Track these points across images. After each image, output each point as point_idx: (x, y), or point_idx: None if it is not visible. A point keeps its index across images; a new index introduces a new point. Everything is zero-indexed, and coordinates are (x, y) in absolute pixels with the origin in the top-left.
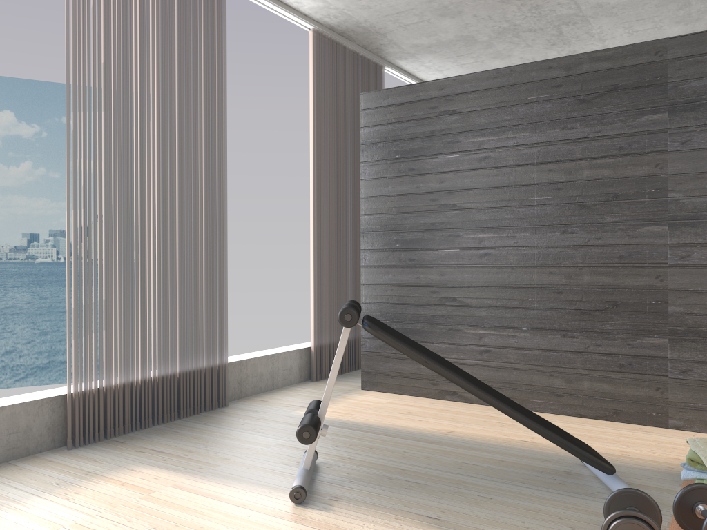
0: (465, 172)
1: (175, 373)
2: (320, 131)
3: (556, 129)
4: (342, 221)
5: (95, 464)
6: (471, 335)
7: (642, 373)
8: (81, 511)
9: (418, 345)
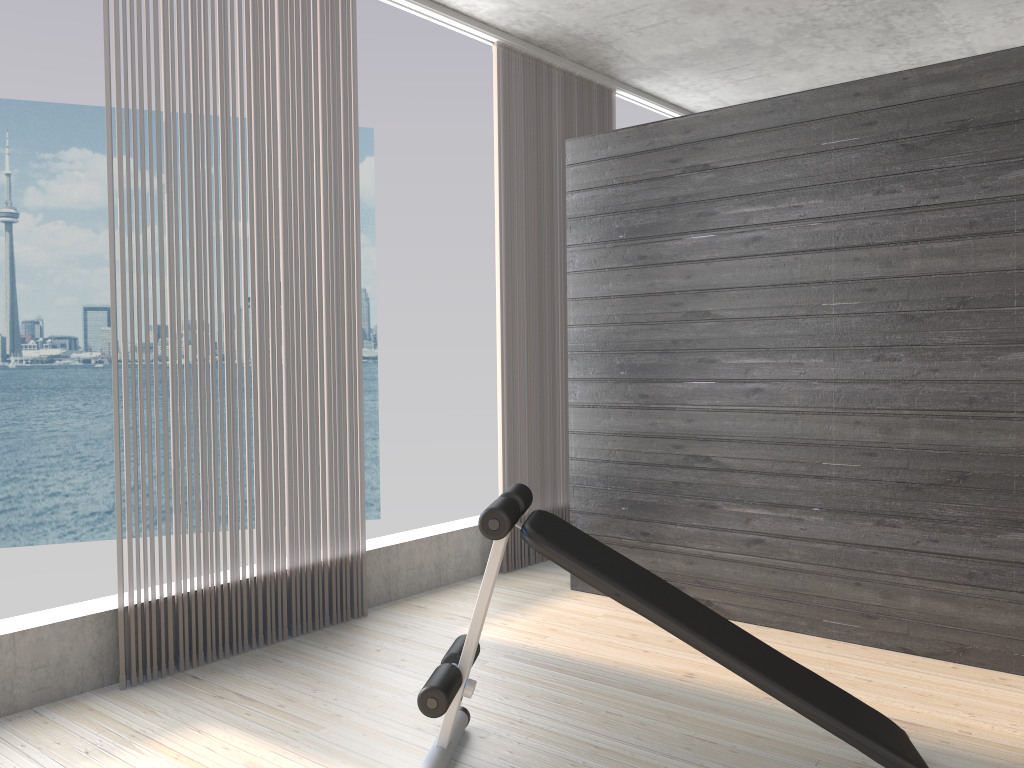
0: (724, 261)
1: (283, 572)
2: (510, 197)
3: (867, 193)
4: (548, 330)
5: (150, 718)
6: (734, 516)
7: (1005, 588)
8: None
9: (615, 560)
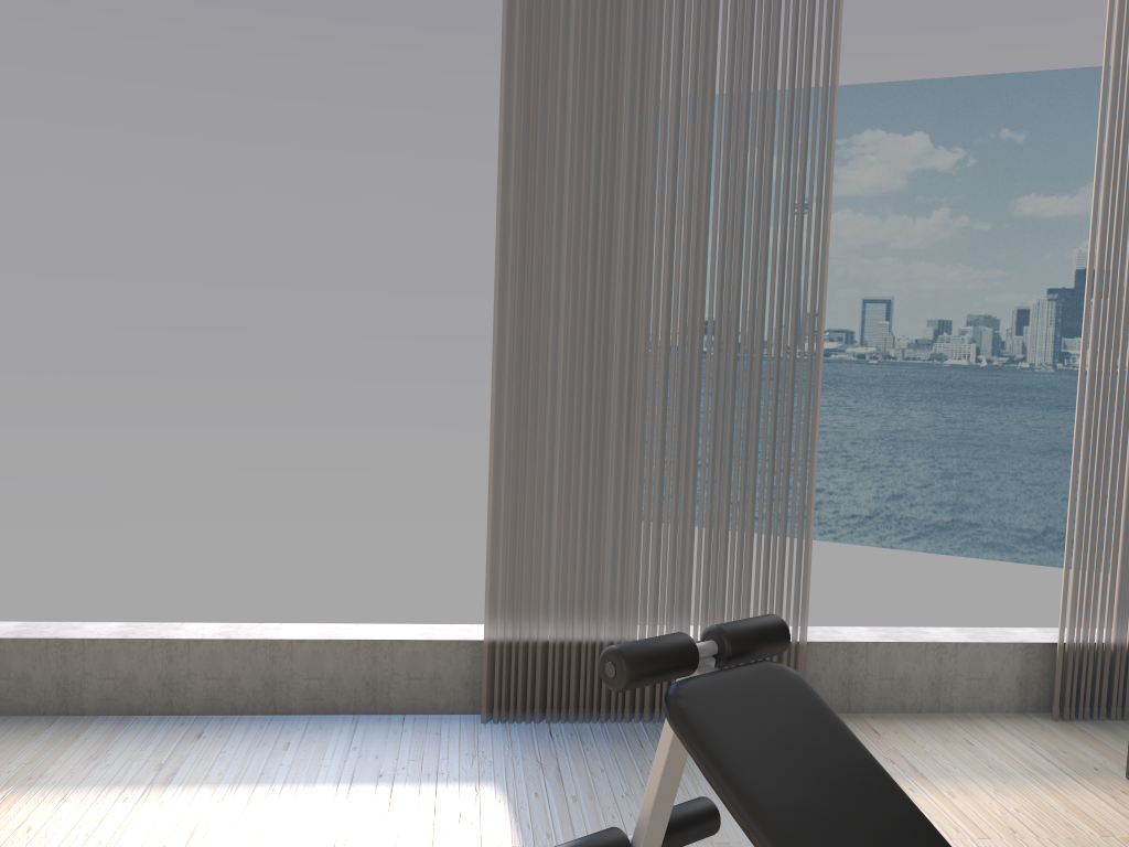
0: None
1: None
2: (1121, 165)
3: None
4: None
5: (462, 762)
6: None
7: None
8: (324, 834)
9: (832, 773)
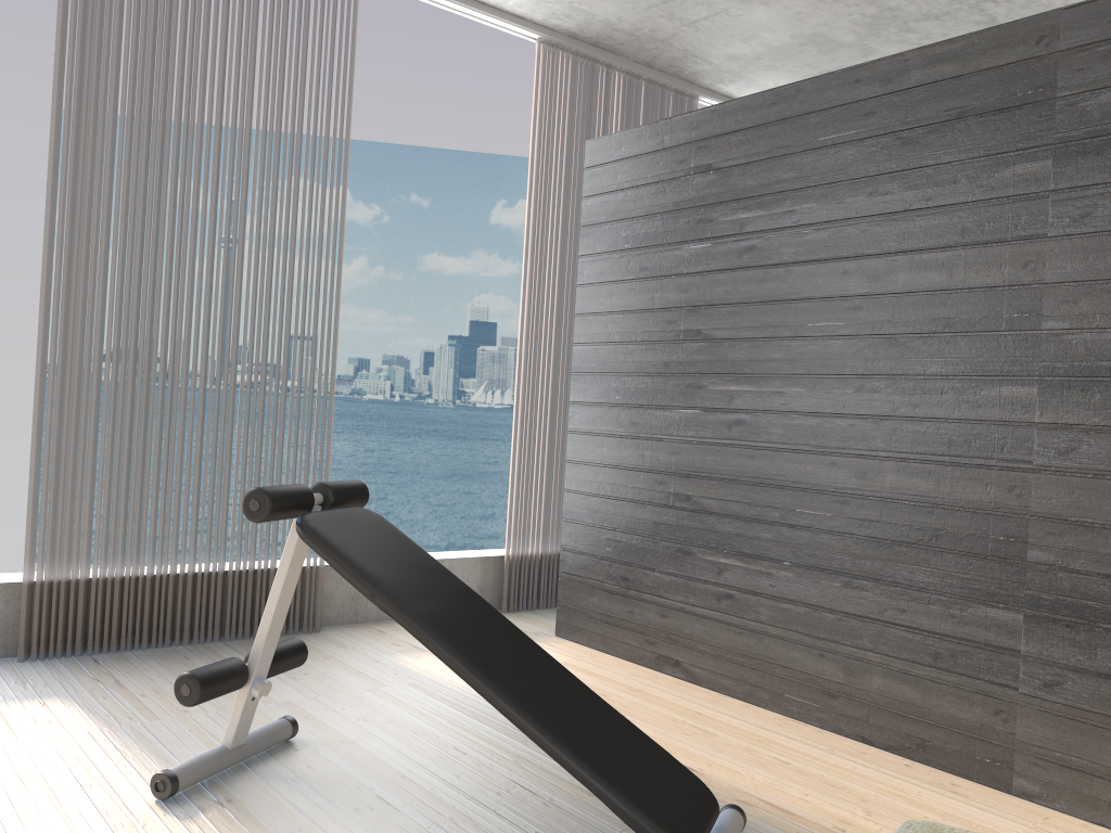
0: (718, 274)
1: (218, 571)
2: (543, 205)
3: (860, 195)
4: None
5: (14, 688)
6: (708, 565)
7: (972, 675)
8: None
9: (416, 566)
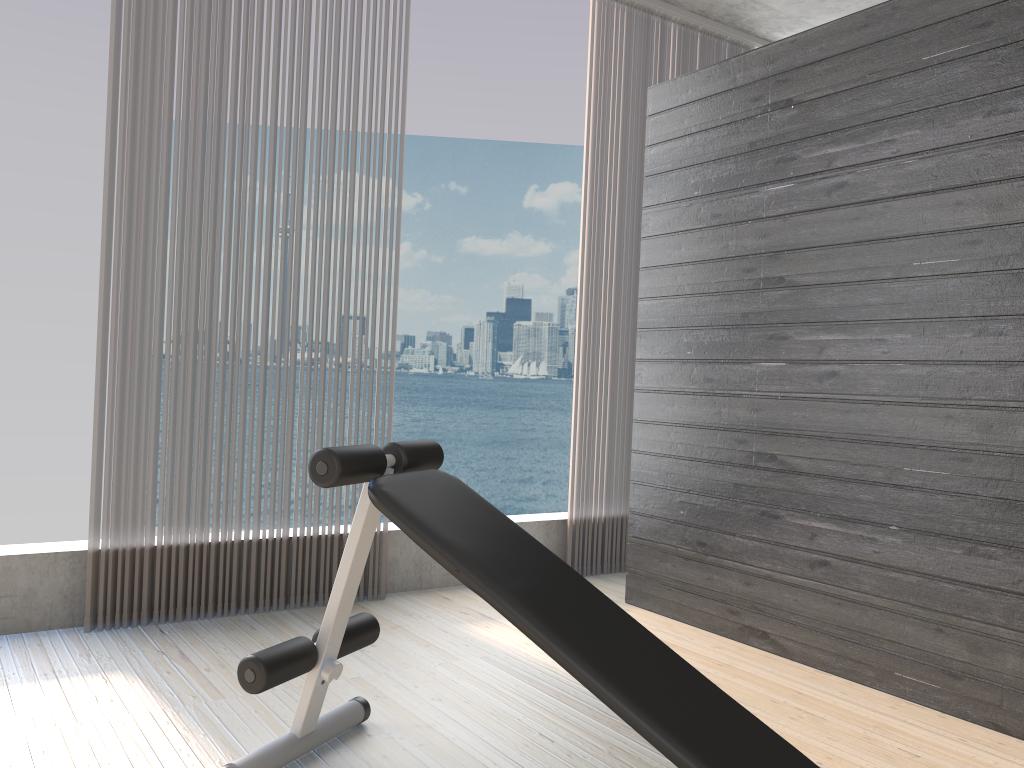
0: (803, 215)
1: (283, 537)
2: (601, 160)
3: (976, 116)
4: None
5: (78, 661)
6: (798, 529)
7: None
8: None
9: (502, 536)
